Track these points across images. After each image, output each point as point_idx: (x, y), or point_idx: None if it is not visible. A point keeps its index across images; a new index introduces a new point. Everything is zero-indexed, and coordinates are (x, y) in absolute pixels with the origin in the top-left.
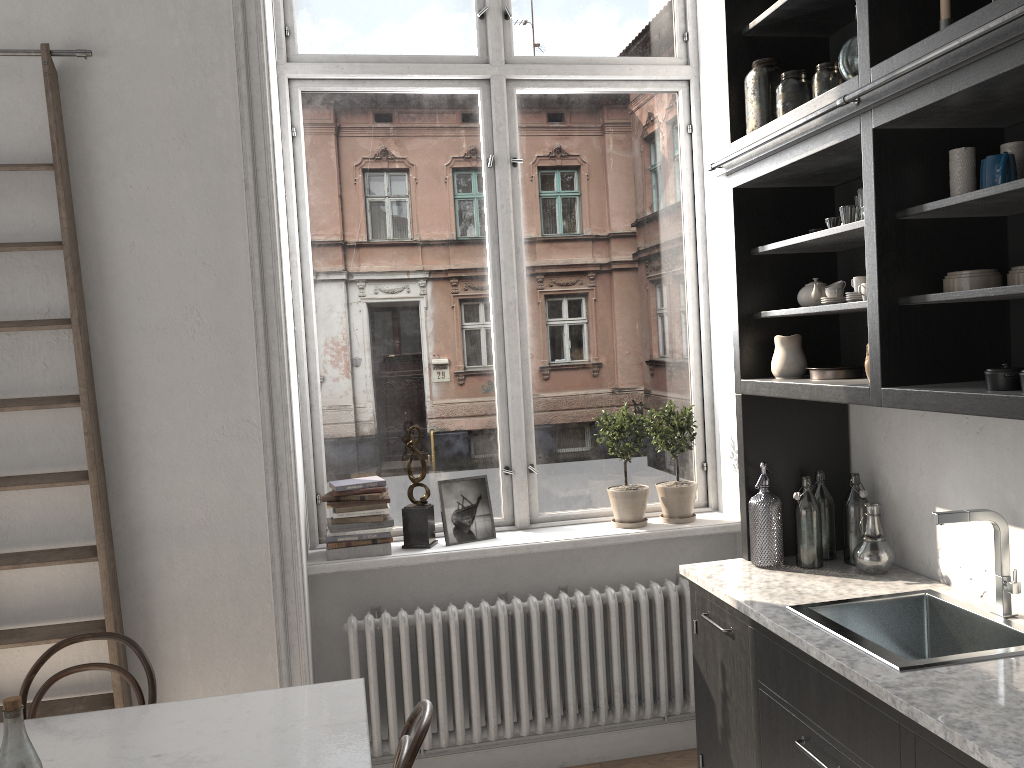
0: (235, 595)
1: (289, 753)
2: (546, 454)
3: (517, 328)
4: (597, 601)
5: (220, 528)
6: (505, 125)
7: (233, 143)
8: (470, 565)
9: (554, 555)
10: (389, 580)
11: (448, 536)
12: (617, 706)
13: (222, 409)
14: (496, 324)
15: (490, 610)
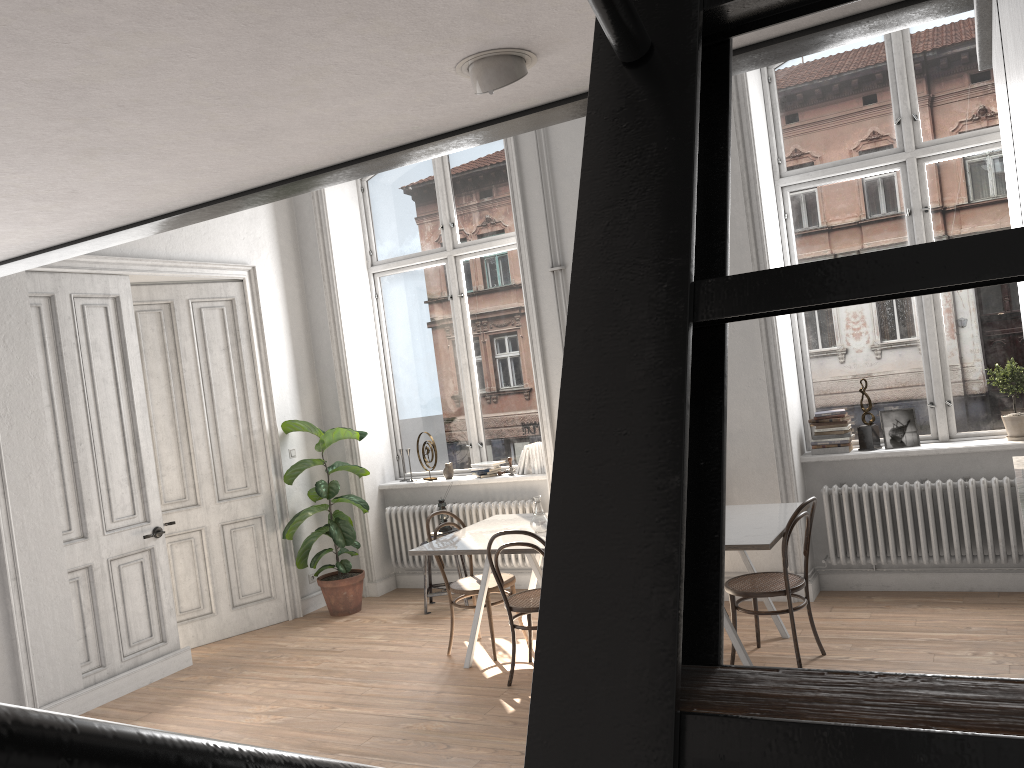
0: (758, 468)
1: (760, 518)
2: (960, 394)
3: (932, 314)
4: (982, 484)
5: (749, 434)
6: (917, 188)
7: (745, 238)
8: (900, 461)
9: (958, 457)
10: (849, 468)
11: (886, 443)
12: (1000, 552)
13: (746, 373)
14: (918, 313)
15: (909, 486)
